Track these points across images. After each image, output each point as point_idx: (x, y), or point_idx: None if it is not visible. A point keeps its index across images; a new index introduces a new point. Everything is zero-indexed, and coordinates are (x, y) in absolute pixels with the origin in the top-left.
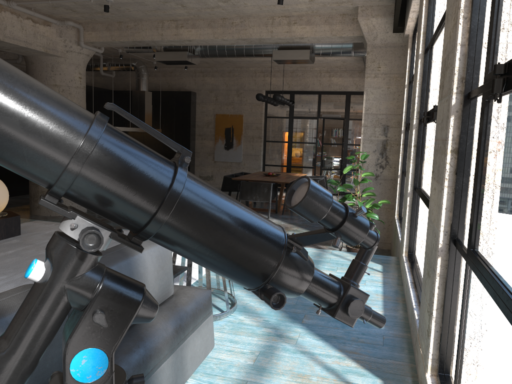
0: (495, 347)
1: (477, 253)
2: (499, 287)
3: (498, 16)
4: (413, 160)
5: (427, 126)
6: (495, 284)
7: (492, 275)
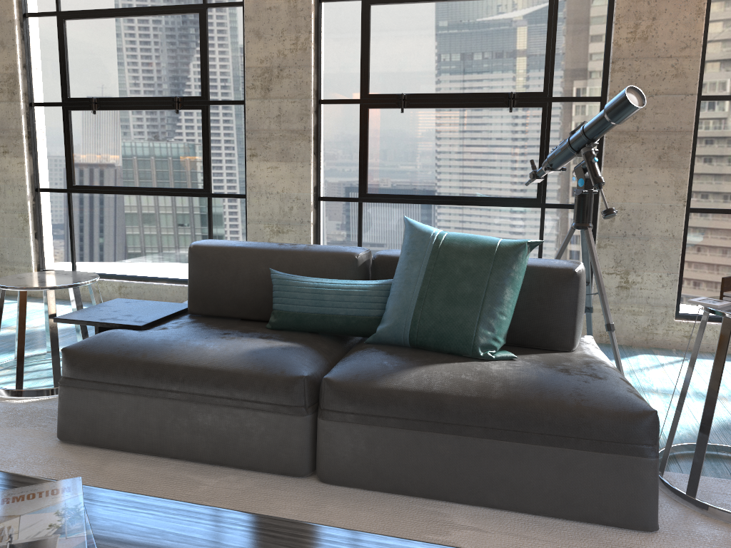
0: (428, 223)
1: (378, 193)
2: (429, 196)
3: (373, 64)
4: (27, 154)
5: (97, 114)
6: (422, 197)
7: (415, 194)
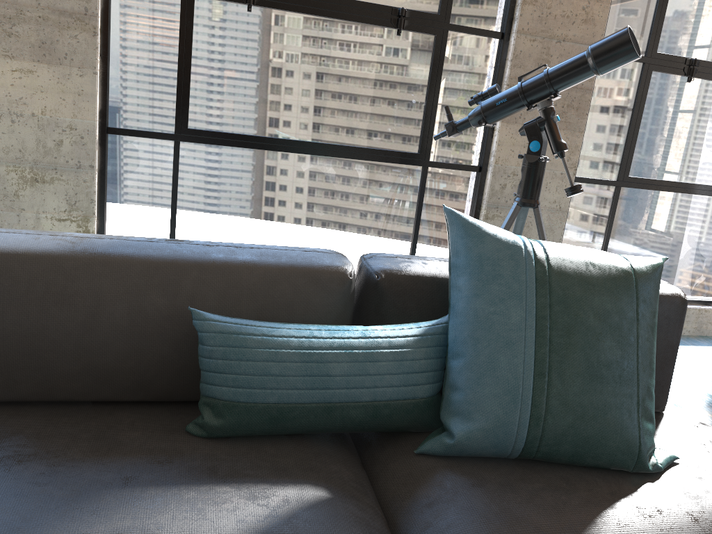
0: (278, 178)
1: (206, 129)
2: (283, 140)
3: None
4: None
5: None
6: (273, 140)
7: (263, 136)
